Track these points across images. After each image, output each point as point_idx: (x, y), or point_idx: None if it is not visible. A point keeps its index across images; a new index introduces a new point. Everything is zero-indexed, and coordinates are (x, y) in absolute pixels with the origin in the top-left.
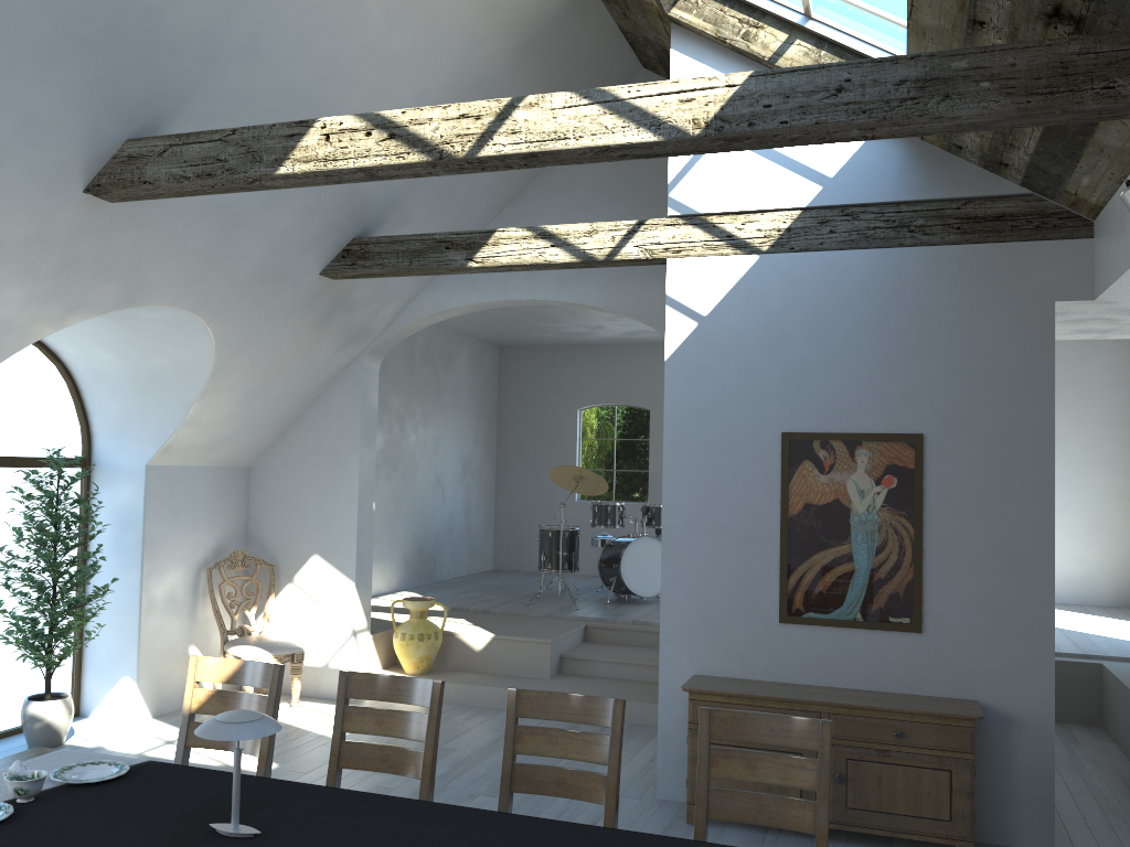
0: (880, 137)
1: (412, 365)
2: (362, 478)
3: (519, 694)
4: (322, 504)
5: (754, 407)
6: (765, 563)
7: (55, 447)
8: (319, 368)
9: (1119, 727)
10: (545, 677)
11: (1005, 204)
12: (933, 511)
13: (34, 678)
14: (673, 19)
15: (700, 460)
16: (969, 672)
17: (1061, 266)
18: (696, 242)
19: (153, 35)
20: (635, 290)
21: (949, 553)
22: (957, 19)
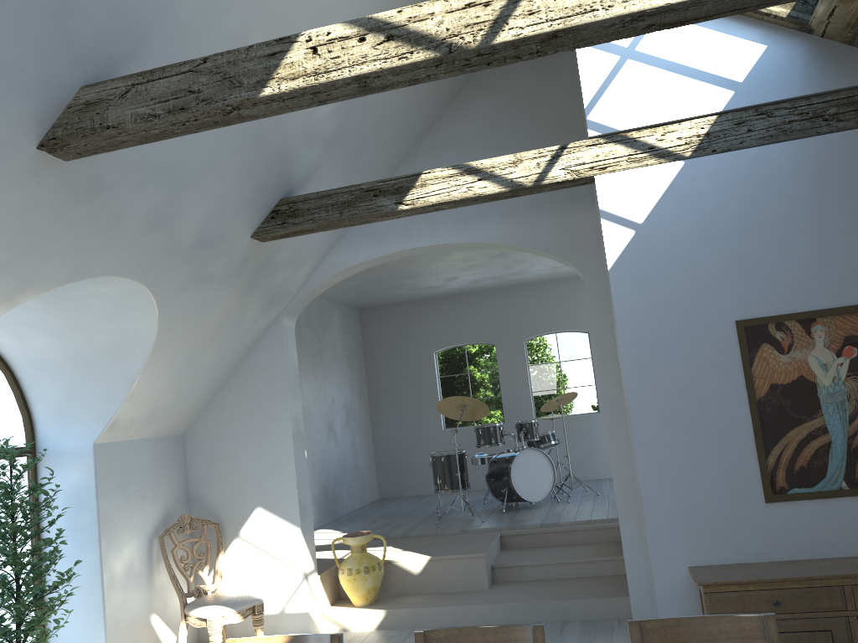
0: None
1: (299, 330)
2: (294, 429)
3: (642, 626)
4: (259, 459)
5: (703, 301)
6: (740, 447)
7: None
8: (245, 332)
9: None
10: (484, 589)
11: None
12: None
13: None
14: None
15: (658, 358)
16: None
17: None
18: (620, 157)
19: None
20: (530, 224)
21: None
22: None
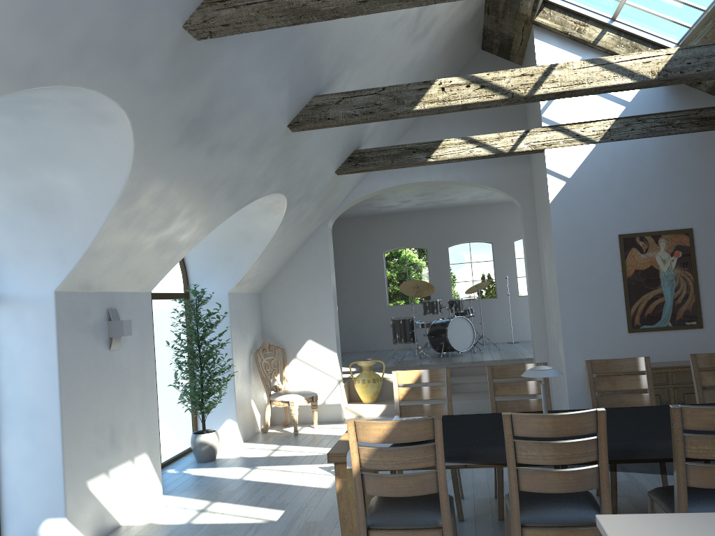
0: None
1: None
2: (333, 292)
3: (591, 362)
4: (310, 310)
5: (601, 223)
6: (617, 303)
7: (175, 286)
8: (309, 230)
9: None
10: None
11: None
12: (701, 266)
13: (180, 425)
14: (536, 22)
15: (575, 253)
16: None
17: None
18: (559, 139)
19: (347, 38)
20: (489, 171)
21: (712, 286)
22: None
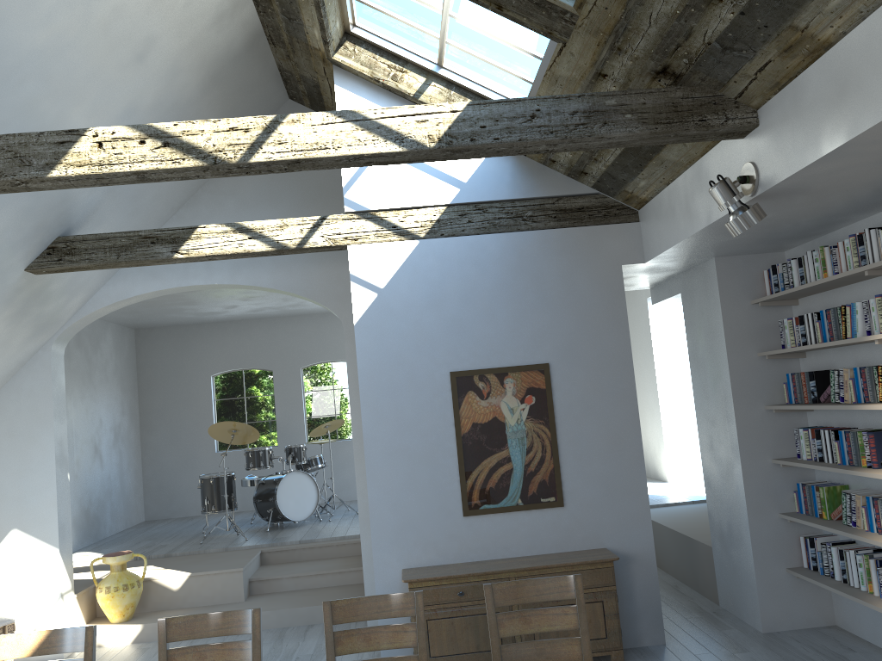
0: (556, 150)
1: (68, 350)
2: (58, 452)
3: (333, 605)
4: (18, 481)
5: (427, 355)
6: (448, 472)
7: None
8: (11, 357)
9: (656, 553)
10: (241, 601)
11: (583, 200)
12: (561, 417)
13: None
14: (336, 62)
15: (390, 399)
16: (598, 528)
17: (622, 241)
18: (369, 231)
19: None
20: (299, 272)
21: (575, 445)
22: (586, 72)
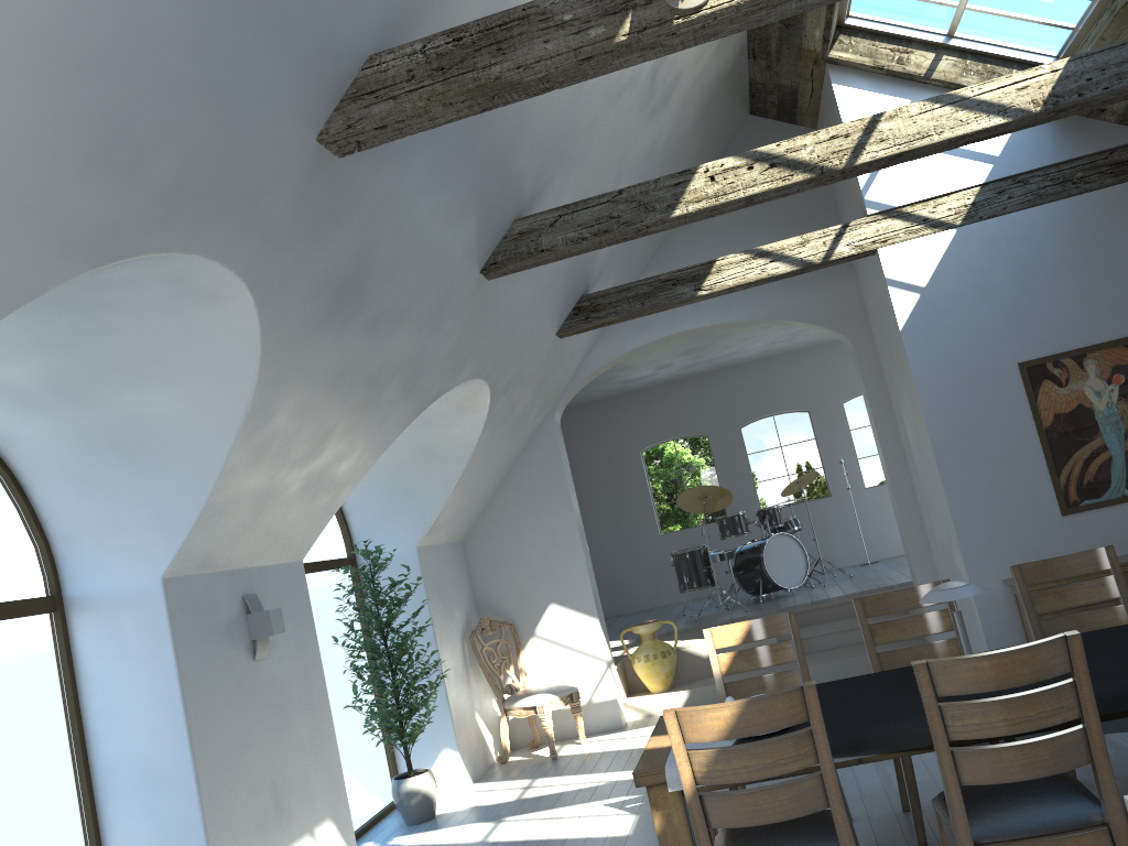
0: None
1: None
2: (578, 522)
3: (1021, 568)
4: (546, 556)
5: (988, 349)
6: (1035, 471)
7: (333, 549)
8: (526, 430)
9: None
10: None
11: None
12: None
13: (371, 769)
14: (831, 59)
15: (954, 403)
16: None
17: None
18: (897, 230)
19: (554, 124)
20: (794, 297)
21: None
22: None
